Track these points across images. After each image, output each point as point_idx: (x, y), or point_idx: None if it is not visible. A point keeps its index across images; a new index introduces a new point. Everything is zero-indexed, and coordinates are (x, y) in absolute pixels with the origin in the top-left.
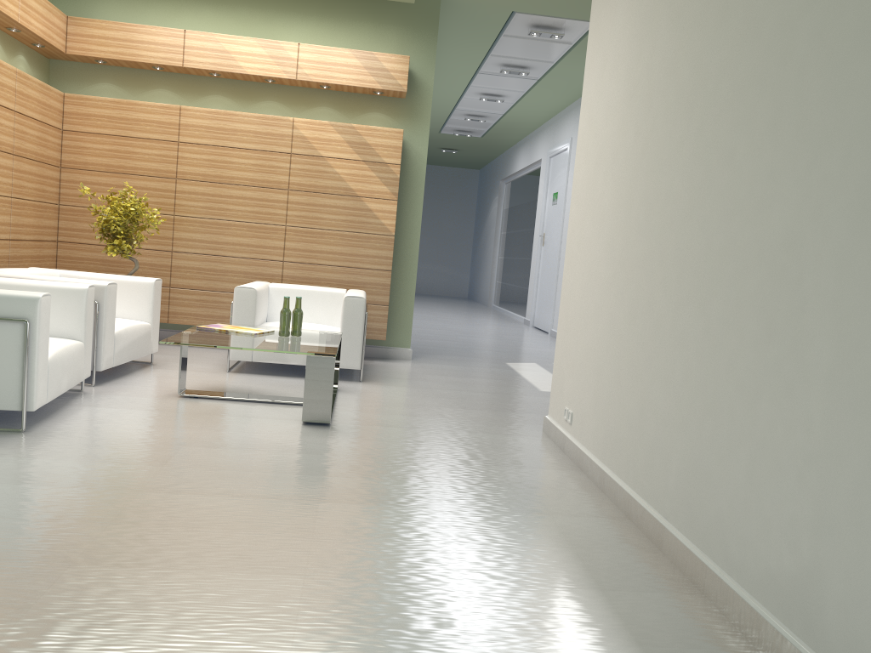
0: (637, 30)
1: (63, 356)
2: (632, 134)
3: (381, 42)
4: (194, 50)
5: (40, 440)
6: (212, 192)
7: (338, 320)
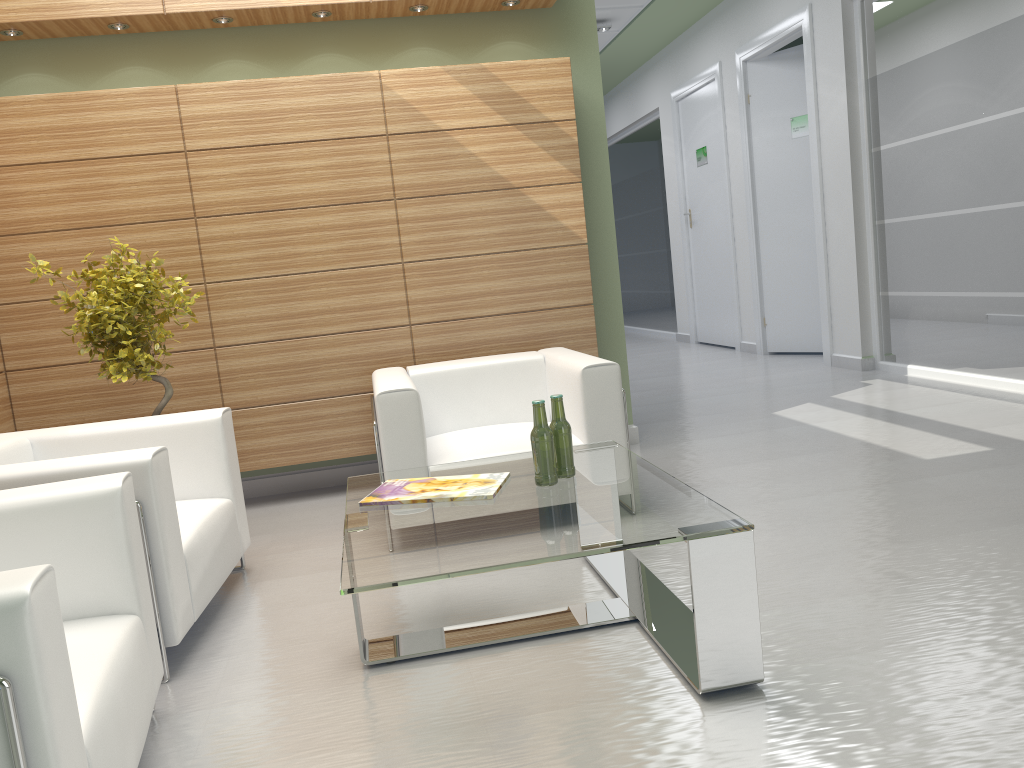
0: None
1: (113, 698)
2: None
3: None
4: None
5: None
6: (263, 229)
7: None
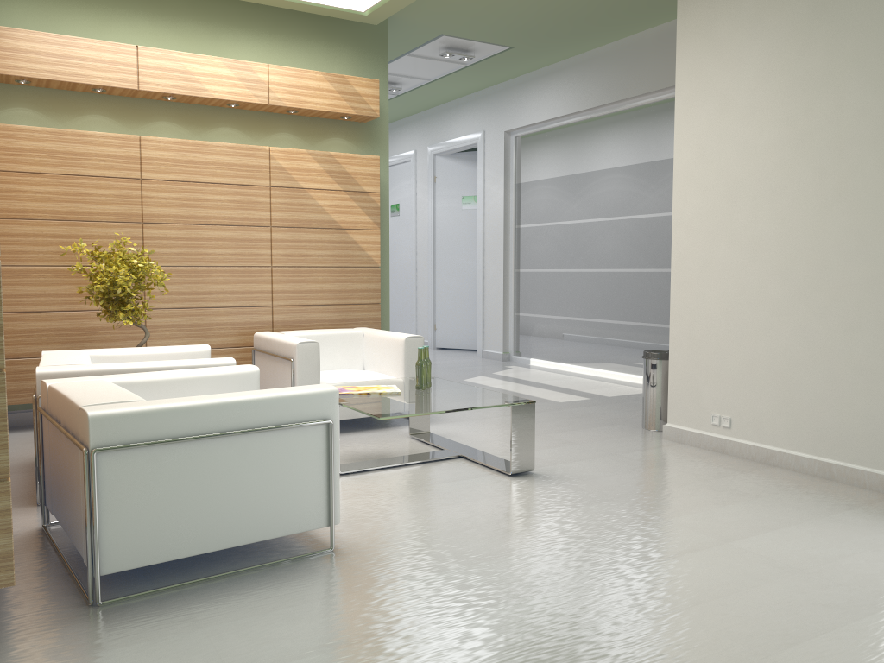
0: (796, 85)
1: None
2: (809, 175)
3: (335, 64)
4: (150, 70)
5: (377, 555)
6: (186, 235)
7: (359, 362)
